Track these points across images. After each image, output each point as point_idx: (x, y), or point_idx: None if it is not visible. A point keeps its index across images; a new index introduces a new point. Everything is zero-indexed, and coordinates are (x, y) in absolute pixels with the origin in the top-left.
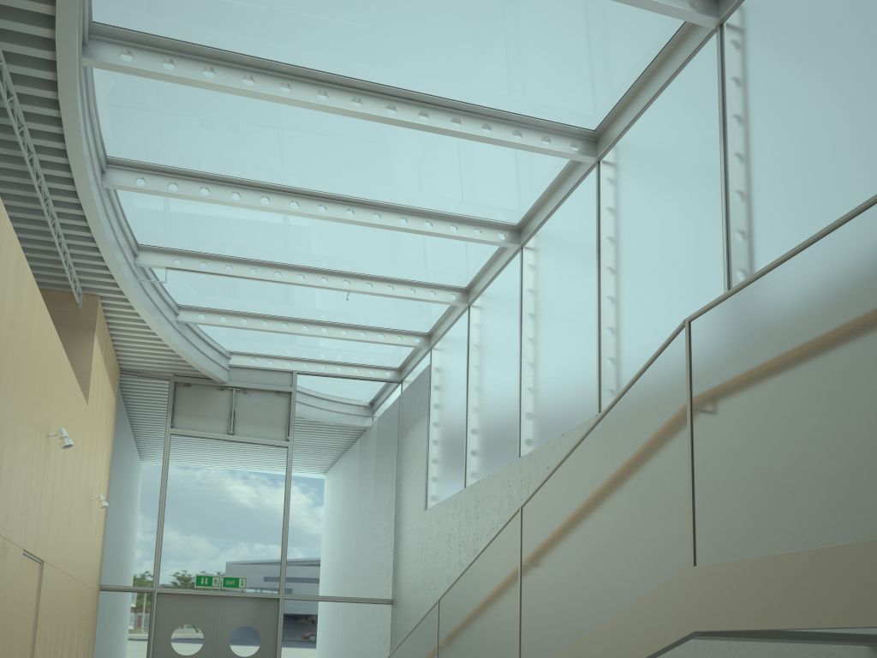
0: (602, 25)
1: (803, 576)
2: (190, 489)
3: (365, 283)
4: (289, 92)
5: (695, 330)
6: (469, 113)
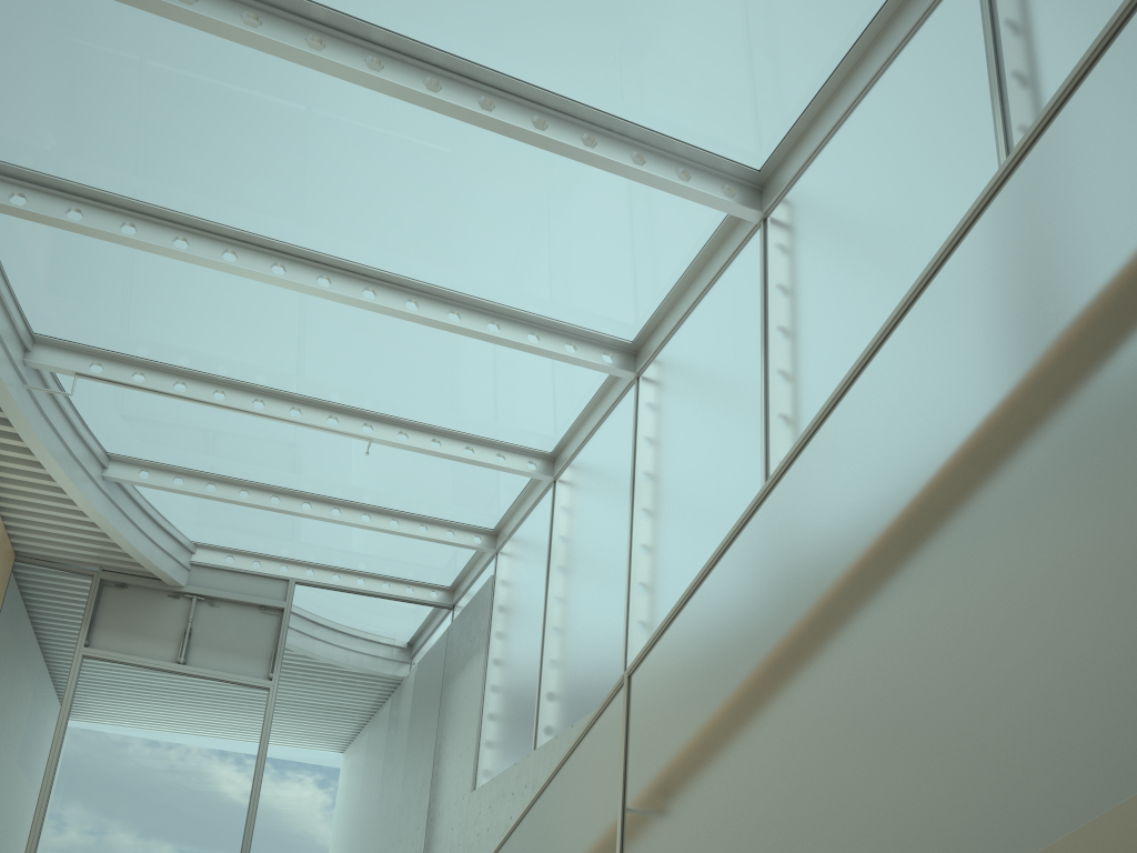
0: None
1: None
2: (103, 743)
3: (396, 430)
4: (258, 27)
5: None
6: (562, 114)
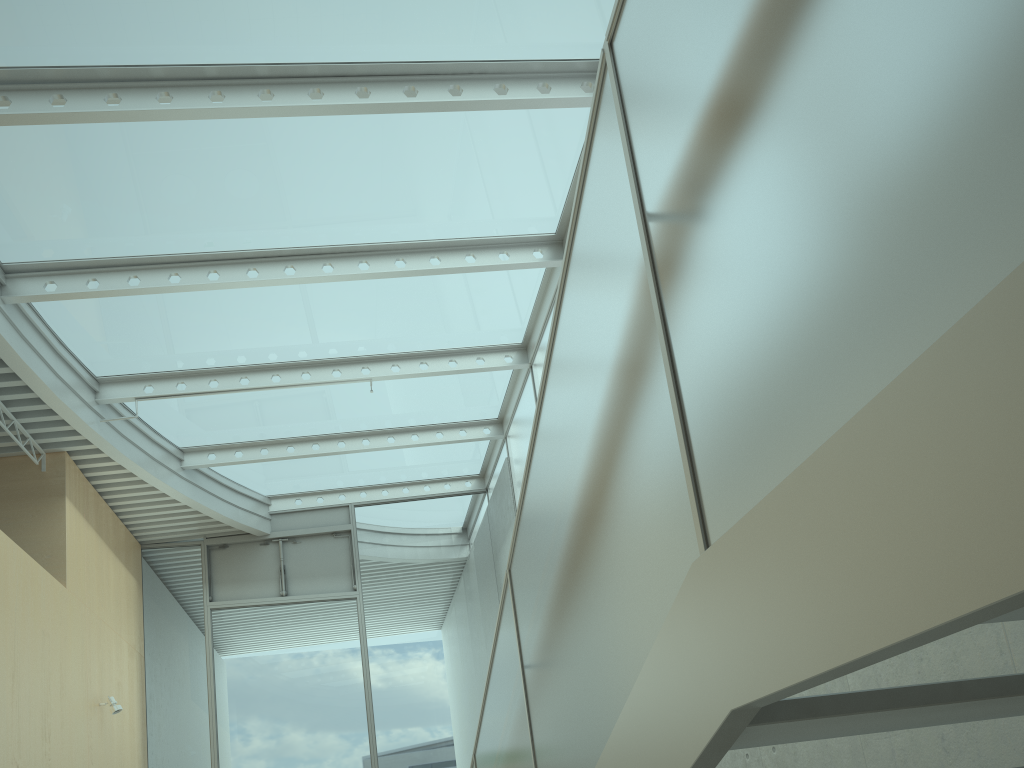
0: None
1: (929, 444)
2: (243, 672)
3: (389, 365)
4: (171, 102)
5: (621, 47)
6: (427, 76)
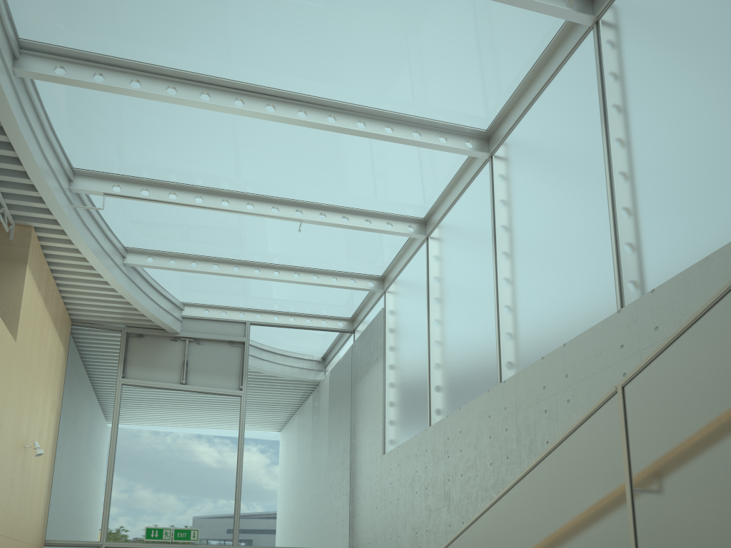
0: None
1: None
2: (141, 440)
3: (318, 213)
4: None
5: None
6: None
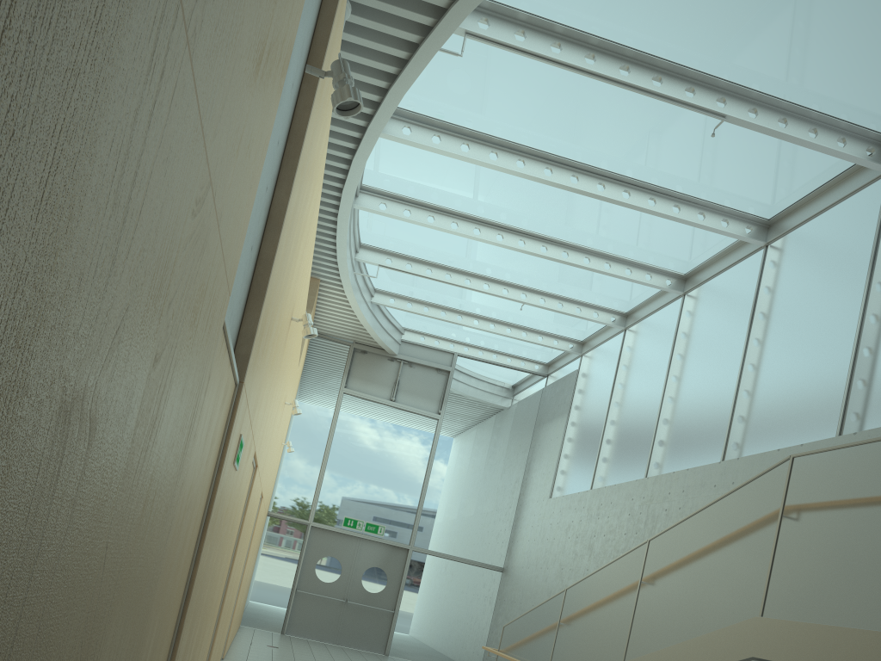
0: (791, 153)
1: (821, 639)
2: (351, 443)
3: (539, 297)
4: (523, 167)
5: (795, 464)
6: (664, 195)
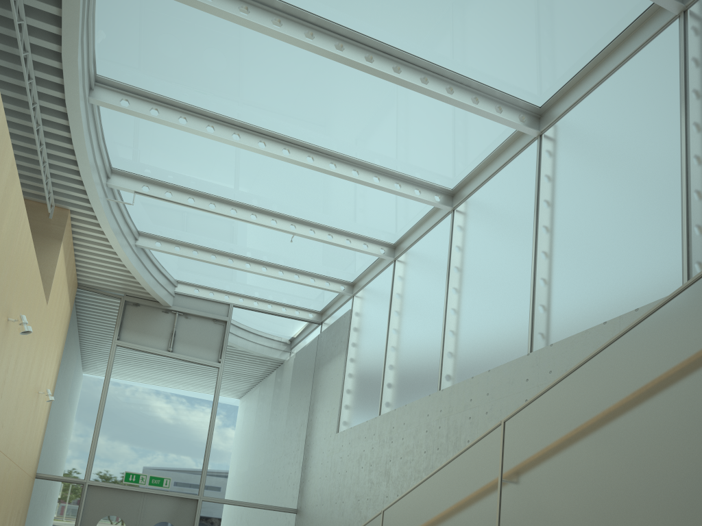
0: (574, 1)
1: None
2: (128, 395)
3: (308, 229)
4: (280, 27)
5: None
6: (436, 74)
